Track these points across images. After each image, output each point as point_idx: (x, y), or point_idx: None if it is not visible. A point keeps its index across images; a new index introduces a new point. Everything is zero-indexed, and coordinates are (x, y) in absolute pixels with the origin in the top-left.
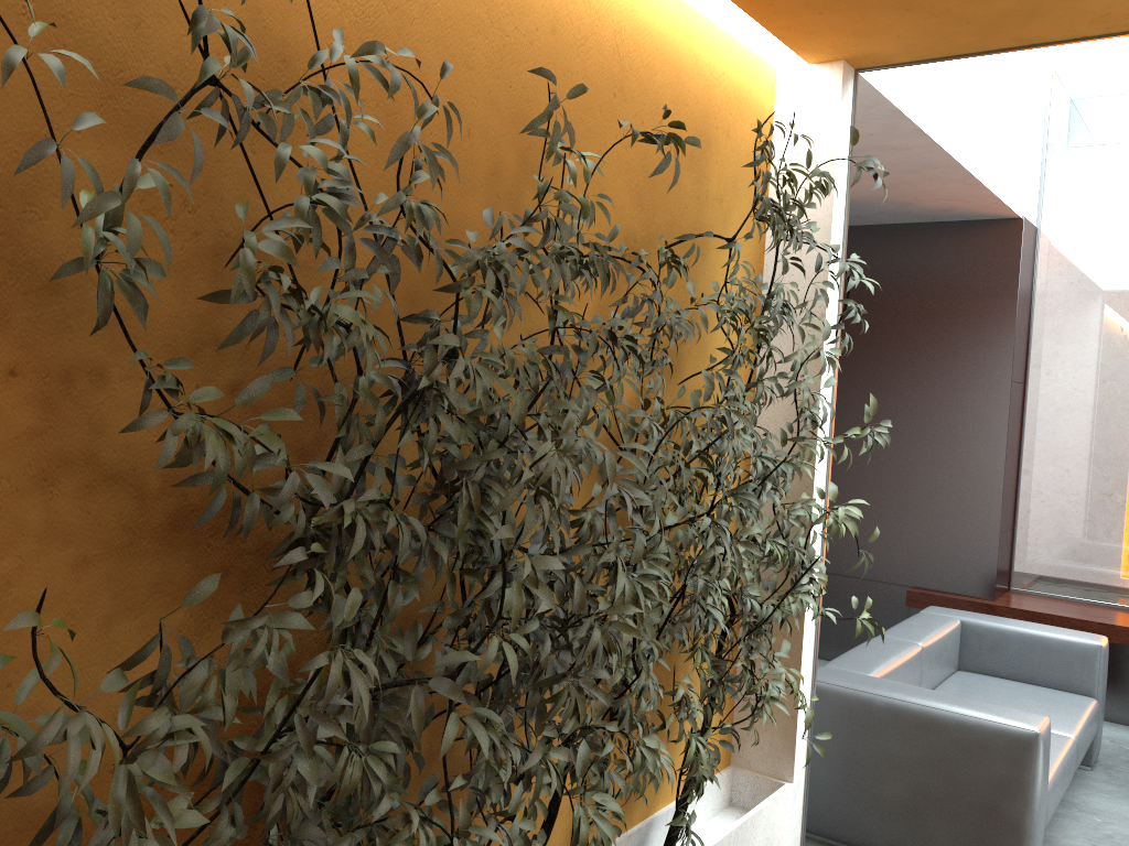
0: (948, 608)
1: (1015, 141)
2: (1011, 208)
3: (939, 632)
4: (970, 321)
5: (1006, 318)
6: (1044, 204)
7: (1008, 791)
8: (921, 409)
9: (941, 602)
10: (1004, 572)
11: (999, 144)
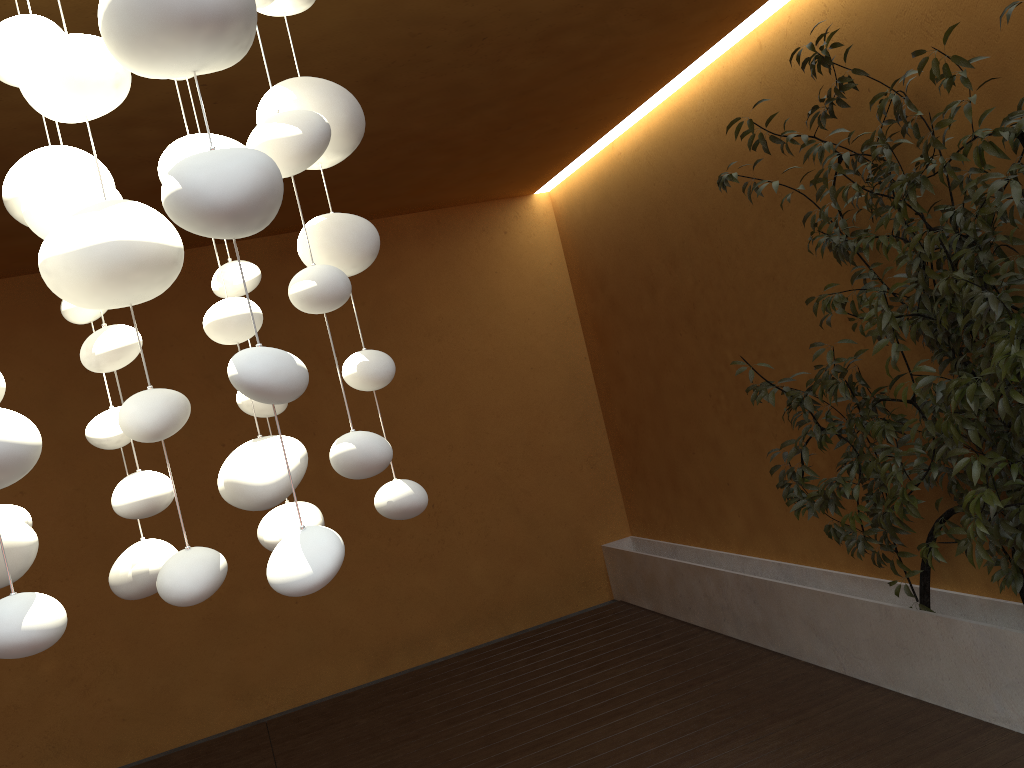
0: None
1: None
2: None
3: None
4: None
5: None
6: None
7: None
8: None
9: None
10: None
11: None
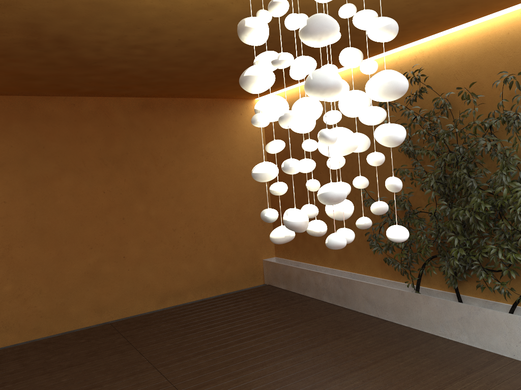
0: None
1: None
2: None
3: None
4: None
5: None
6: None
7: None
8: None
9: None
10: None
11: None
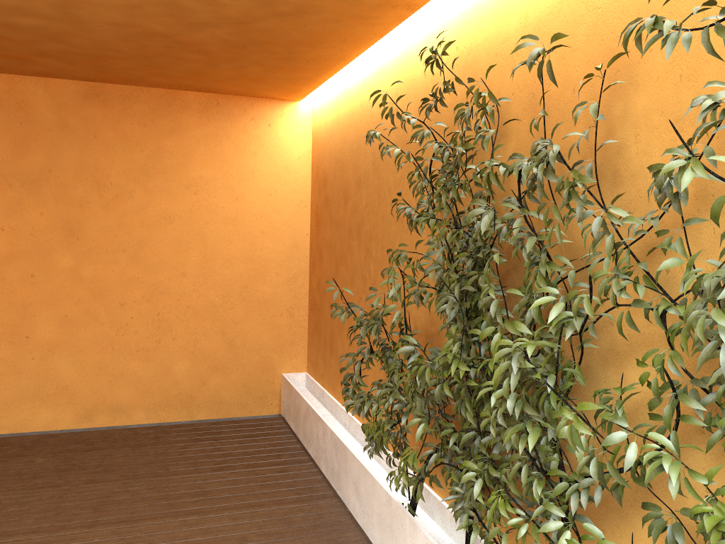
0: None
1: None
2: None
3: None
4: None
5: None
6: None
7: None
8: None
9: None
10: None
11: None
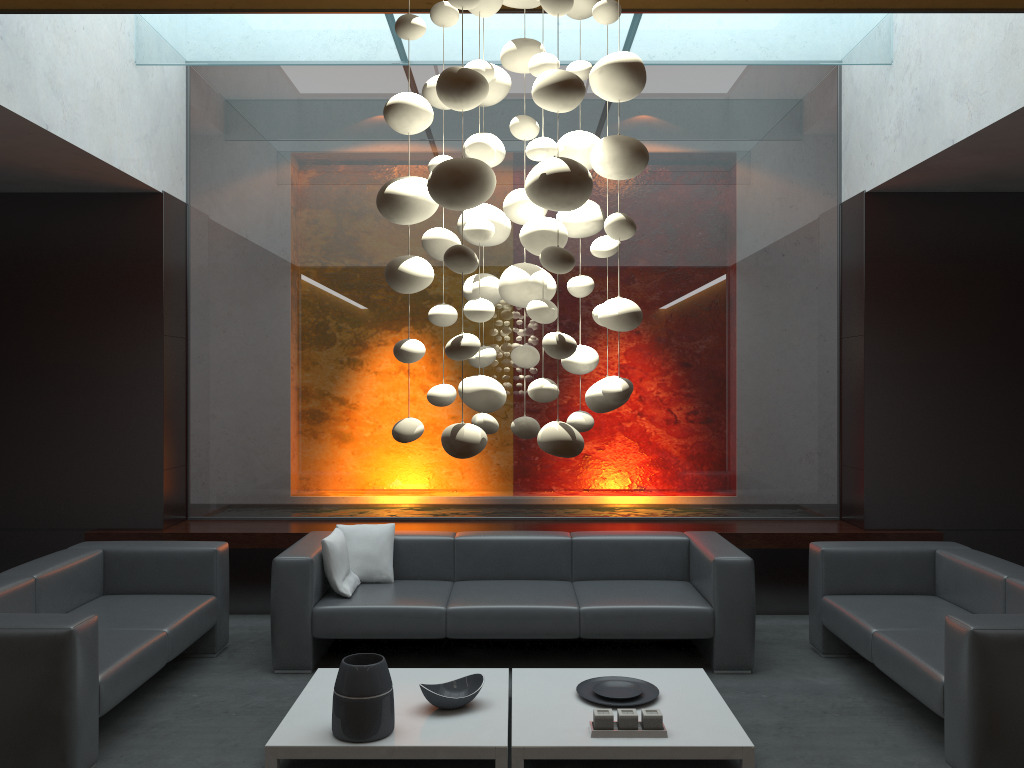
0: (99, 541)
1: (143, 123)
2: (144, 182)
3: (67, 563)
4: (126, 282)
5: (155, 280)
6: (192, 183)
7: (49, 688)
8: (89, 364)
9: (116, 538)
10: (178, 503)
11: (115, 123)
